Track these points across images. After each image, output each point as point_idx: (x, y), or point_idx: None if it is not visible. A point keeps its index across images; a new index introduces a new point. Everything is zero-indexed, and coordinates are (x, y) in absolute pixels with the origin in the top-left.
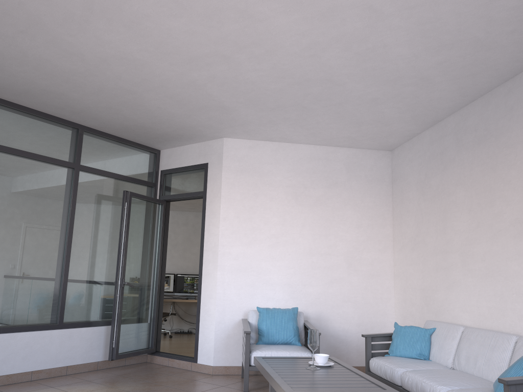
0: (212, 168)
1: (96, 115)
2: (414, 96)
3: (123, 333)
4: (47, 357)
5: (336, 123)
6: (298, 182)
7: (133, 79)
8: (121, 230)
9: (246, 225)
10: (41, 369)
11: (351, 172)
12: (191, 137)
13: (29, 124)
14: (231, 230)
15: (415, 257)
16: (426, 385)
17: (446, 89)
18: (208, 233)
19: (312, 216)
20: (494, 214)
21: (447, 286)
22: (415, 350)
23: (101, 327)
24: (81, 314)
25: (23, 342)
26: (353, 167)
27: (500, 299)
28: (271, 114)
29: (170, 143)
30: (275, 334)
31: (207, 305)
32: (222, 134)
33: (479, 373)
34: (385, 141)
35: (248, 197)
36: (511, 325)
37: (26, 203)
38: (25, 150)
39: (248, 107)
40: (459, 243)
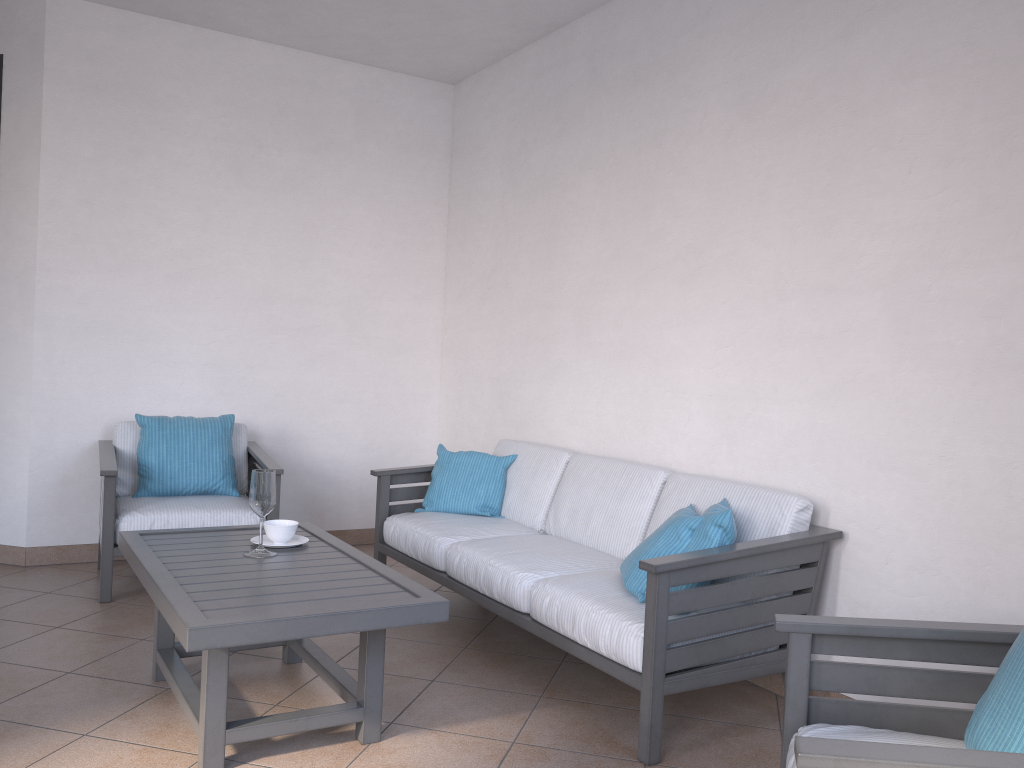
0: (15, 70)
1: None
2: None
3: None
4: None
5: None
6: (243, 132)
7: None
8: None
9: (110, 225)
10: None
11: (366, 123)
12: None
13: None
14: (69, 235)
15: (487, 314)
16: (495, 571)
17: None
18: (8, 237)
19: (274, 214)
20: (649, 233)
21: (544, 374)
22: (477, 500)
23: None
24: None
25: None
26: (372, 112)
27: (641, 402)
28: None
29: None
30: (180, 474)
31: (9, 411)
32: None
33: (593, 542)
34: (444, 60)
35: (116, 155)
36: (656, 451)
37: None
38: None
39: None
40: (576, 289)
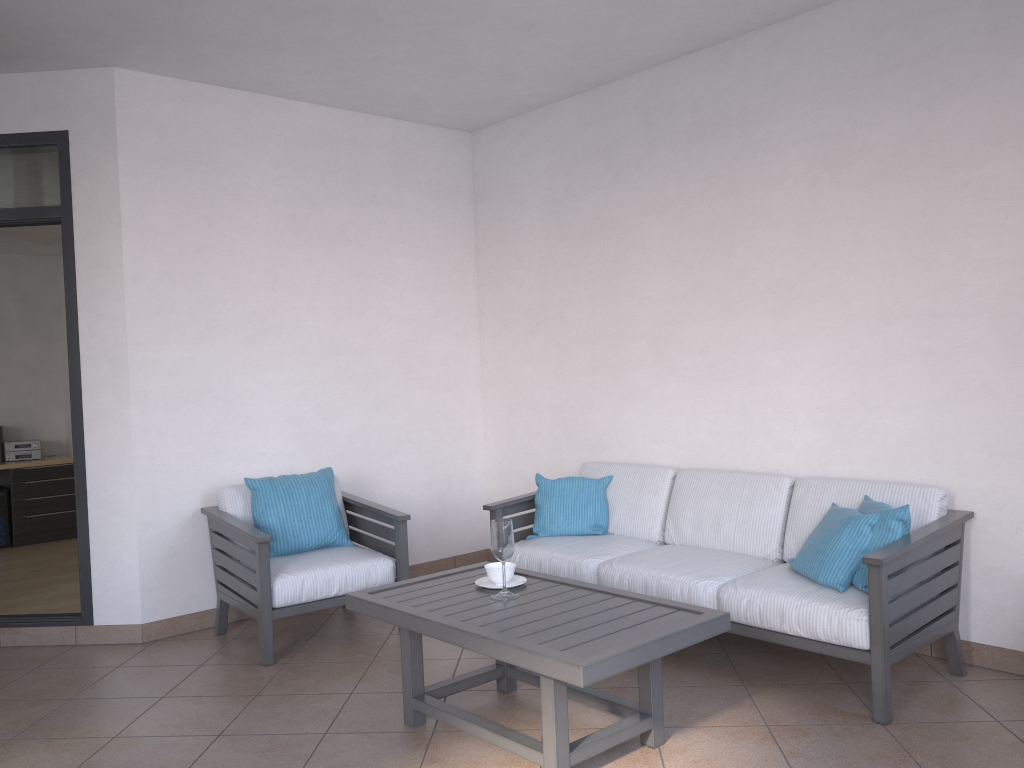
0: (83, 145)
1: None
2: (608, 28)
3: None
4: None
5: (414, 65)
6: (299, 191)
7: None
8: None
9: (190, 293)
10: None
11: (401, 174)
12: (18, 55)
13: None
14: (155, 307)
15: (539, 347)
16: (670, 583)
17: (670, 24)
18: (91, 315)
19: (332, 268)
20: (732, 270)
21: (618, 399)
22: (588, 521)
23: None
24: None
25: None
26: (406, 163)
27: (738, 418)
28: (287, 23)
29: None
30: (301, 532)
31: (109, 489)
32: (117, 58)
33: (728, 546)
34: (477, 112)
35: (189, 224)
36: (760, 459)
37: None
38: None
39: None
40: (649, 321)
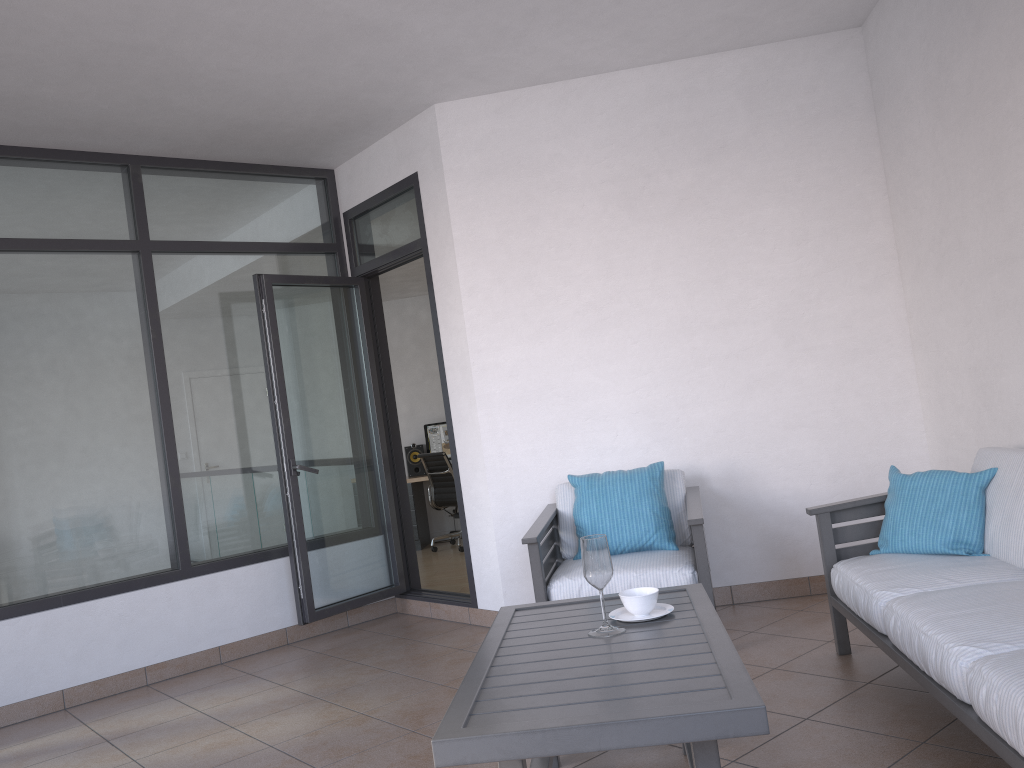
0: (426, 181)
1: (135, 125)
2: None
3: (319, 566)
4: (170, 637)
5: None
6: (628, 166)
7: (113, 14)
8: (266, 360)
9: (522, 296)
10: (163, 660)
11: (759, 110)
12: (366, 121)
13: (14, 180)
14: (490, 314)
15: (947, 289)
16: (928, 643)
17: None
18: (446, 330)
19: (676, 240)
20: None
21: None
22: (943, 534)
23: (277, 562)
24: (228, 543)
25: (111, 617)
26: (764, 95)
27: None
28: (488, 10)
29: (339, 149)
30: (611, 532)
31: (473, 486)
32: (424, 96)
33: None
34: (828, 3)
35: (515, 229)
36: None
37: (51, 345)
38: (19, 237)
39: (420, 9)
40: None
